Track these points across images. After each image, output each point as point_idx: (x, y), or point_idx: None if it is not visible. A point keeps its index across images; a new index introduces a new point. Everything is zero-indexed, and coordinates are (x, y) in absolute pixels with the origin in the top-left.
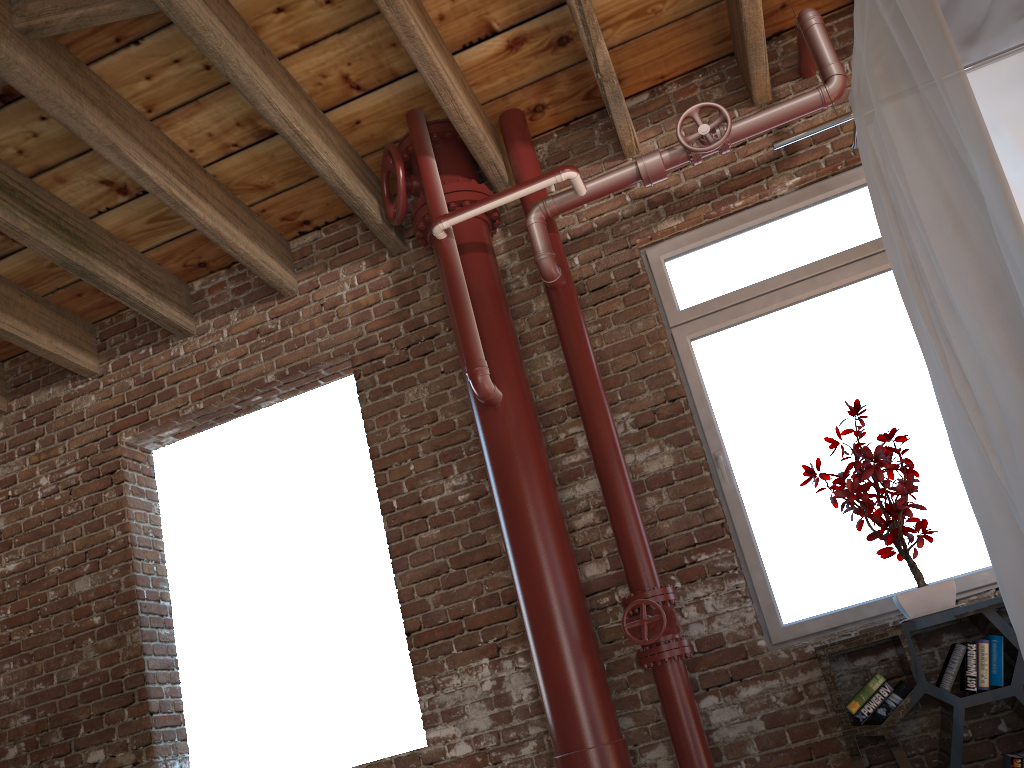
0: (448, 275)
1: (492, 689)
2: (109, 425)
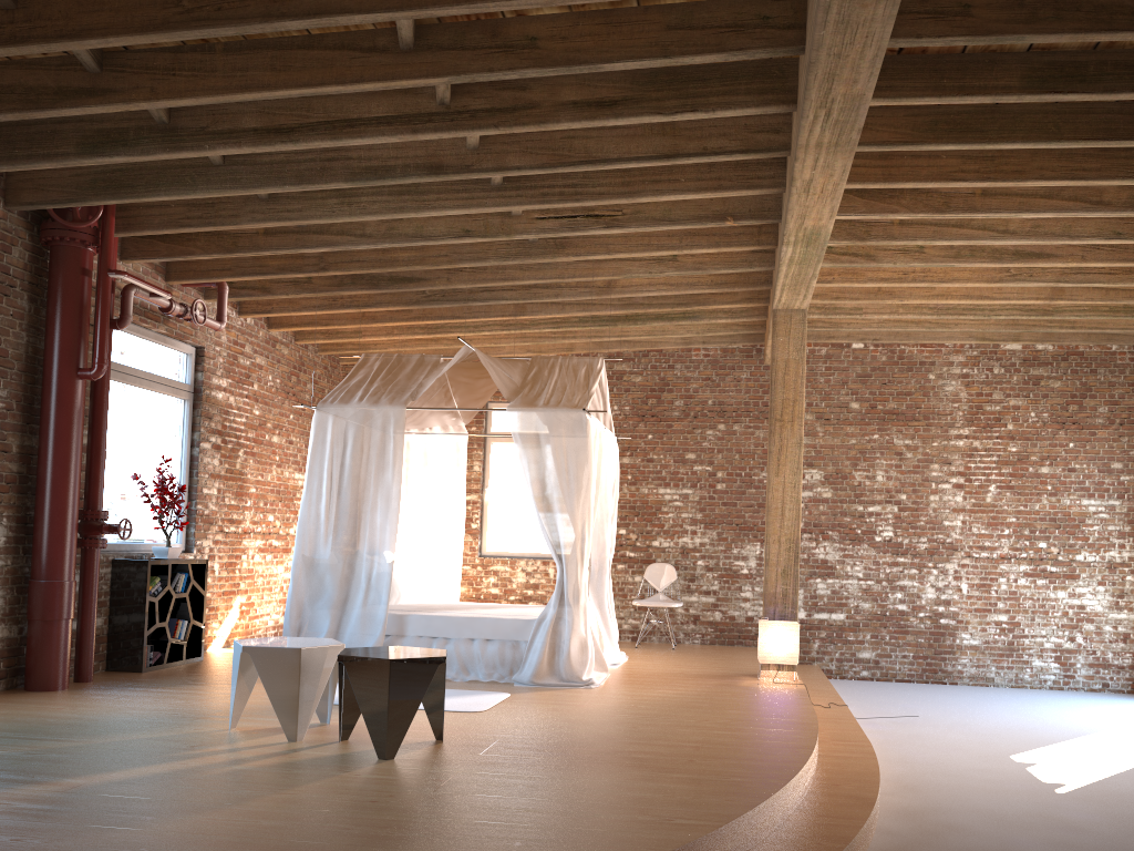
0: (108, 301)
1: None
2: None
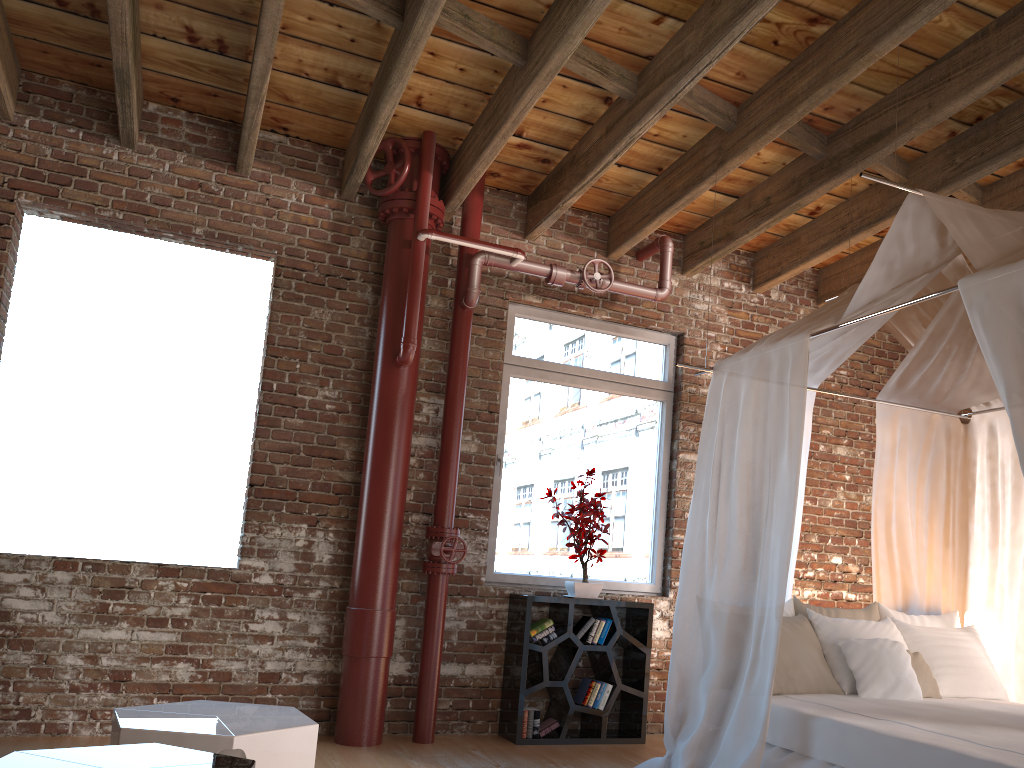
0: (415, 269)
1: (303, 547)
2: (8, 177)
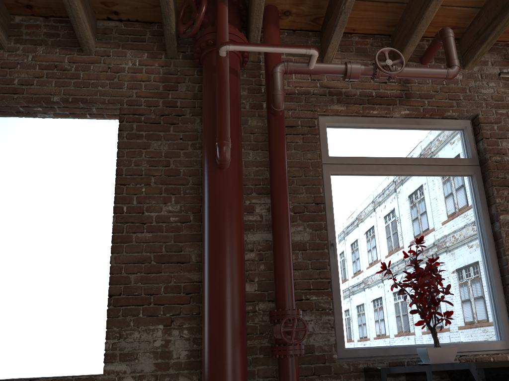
0: (221, 79)
1: (160, 346)
2: None
